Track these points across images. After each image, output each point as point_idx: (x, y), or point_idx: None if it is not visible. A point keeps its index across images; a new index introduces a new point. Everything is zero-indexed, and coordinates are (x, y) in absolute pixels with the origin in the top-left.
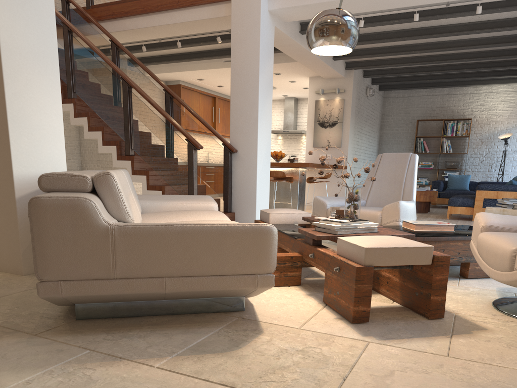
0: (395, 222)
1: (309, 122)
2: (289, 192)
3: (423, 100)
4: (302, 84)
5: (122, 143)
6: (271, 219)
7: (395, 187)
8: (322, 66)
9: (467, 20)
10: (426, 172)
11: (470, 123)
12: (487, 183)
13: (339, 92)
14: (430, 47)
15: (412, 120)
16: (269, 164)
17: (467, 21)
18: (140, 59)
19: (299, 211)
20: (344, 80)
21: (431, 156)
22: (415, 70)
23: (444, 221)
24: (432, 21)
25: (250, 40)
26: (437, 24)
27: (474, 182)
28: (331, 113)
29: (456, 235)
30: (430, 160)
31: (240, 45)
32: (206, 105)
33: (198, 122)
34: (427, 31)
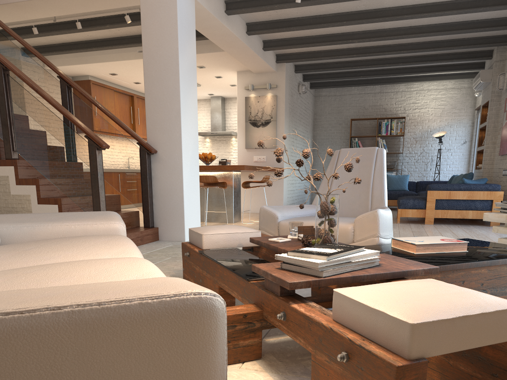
0: (373, 238)
1: (239, 121)
2: (222, 199)
3: (355, 98)
4: (229, 80)
5: (1, 143)
6: (206, 242)
7: (360, 191)
8: (251, 57)
9: (412, 2)
10: None
11: (404, 121)
12: (426, 183)
13: (271, 87)
14: (368, 36)
15: (345, 120)
16: (198, 167)
17: (411, 3)
18: (36, 48)
19: (243, 229)
20: (275, 74)
21: None
22: (349, 65)
23: (396, 226)
24: (374, 3)
25: (164, 13)
26: (379, 6)
27: (412, 181)
28: (264, 111)
29: (480, 260)
30: None
31: (152, 19)
32: (122, 105)
33: (114, 123)
34: (368, 15)
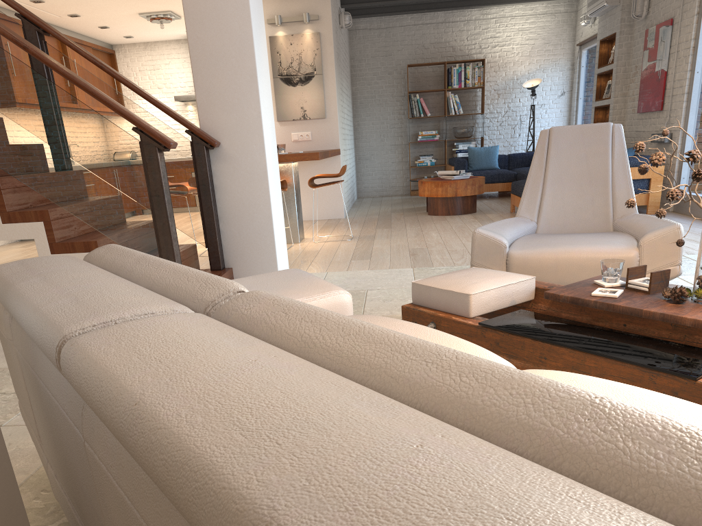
0: (671, 268)
1: None
2: None
3: (409, 32)
4: None
5: None
6: (474, 307)
7: (592, 192)
8: None
9: None
10: (427, 146)
11: (483, 66)
12: (522, 156)
13: (310, 20)
14: None
15: (397, 67)
16: (277, 164)
17: None
18: None
19: (511, 276)
20: None
21: (431, 122)
22: None
23: None
24: None
25: None
26: None
27: (503, 155)
28: (302, 60)
29: None
30: (430, 127)
31: None
32: None
33: None
34: None
